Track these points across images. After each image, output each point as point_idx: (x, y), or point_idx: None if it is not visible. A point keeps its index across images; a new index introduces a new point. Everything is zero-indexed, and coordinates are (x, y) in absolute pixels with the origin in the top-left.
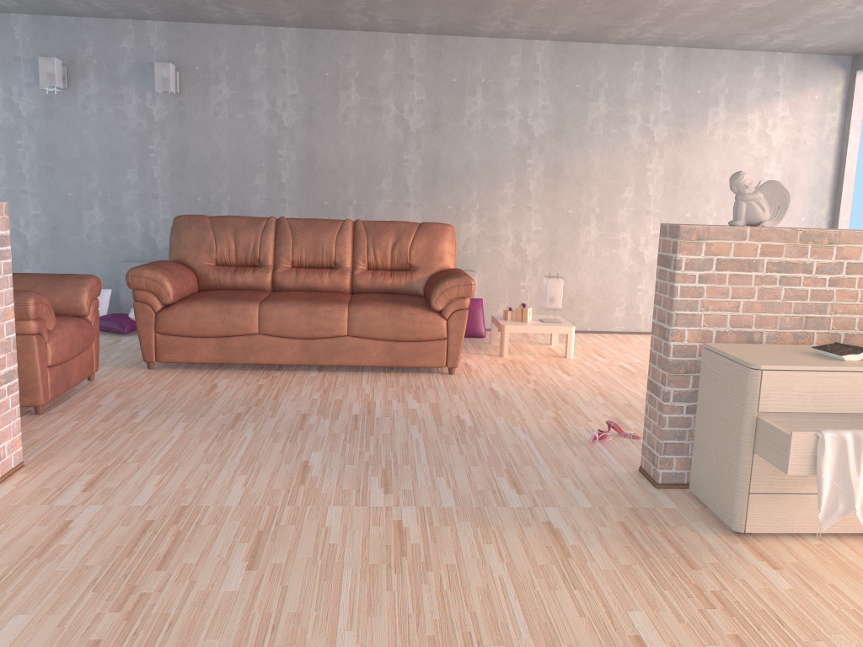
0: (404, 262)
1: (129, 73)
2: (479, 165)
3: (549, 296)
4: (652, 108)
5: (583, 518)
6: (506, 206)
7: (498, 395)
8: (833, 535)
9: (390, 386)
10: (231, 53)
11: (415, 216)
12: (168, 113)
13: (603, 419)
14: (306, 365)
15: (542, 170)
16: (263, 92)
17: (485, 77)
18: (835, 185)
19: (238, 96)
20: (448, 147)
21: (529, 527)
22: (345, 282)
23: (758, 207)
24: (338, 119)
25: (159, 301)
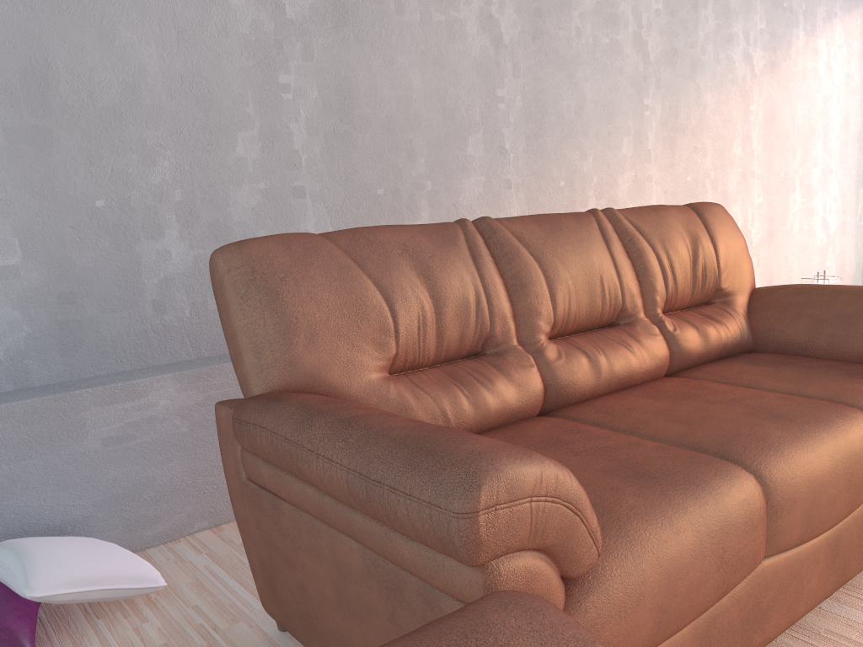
0: (711, 287)
1: None
2: (593, 108)
3: None
4: (752, 24)
5: None
6: (625, 177)
7: None
8: None
9: None
10: None
11: (519, 205)
12: None
13: None
14: (830, 595)
15: (659, 115)
16: None
17: None
18: None
19: None
20: (555, 76)
21: None
22: (667, 353)
23: None
24: (389, 8)
25: (563, 572)
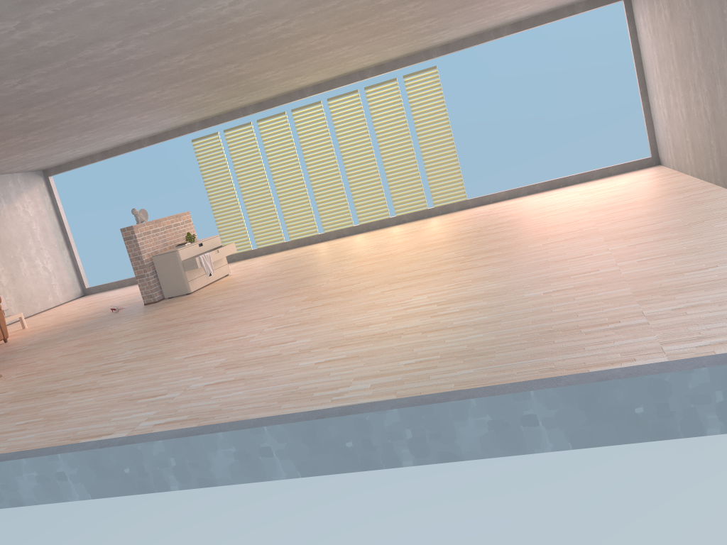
0: None
1: None
2: None
3: (1, 304)
4: None
5: (159, 306)
6: None
7: (50, 330)
8: (203, 287)
9: (1, 348)
10: None
11: None
12: None
13: (102, 313)
14: None
15: None
16: None
17: None
18: (61, 227)
19: None
20: None
21: (155, 310)
22: None
23: (142, 217)
24: None
25: None
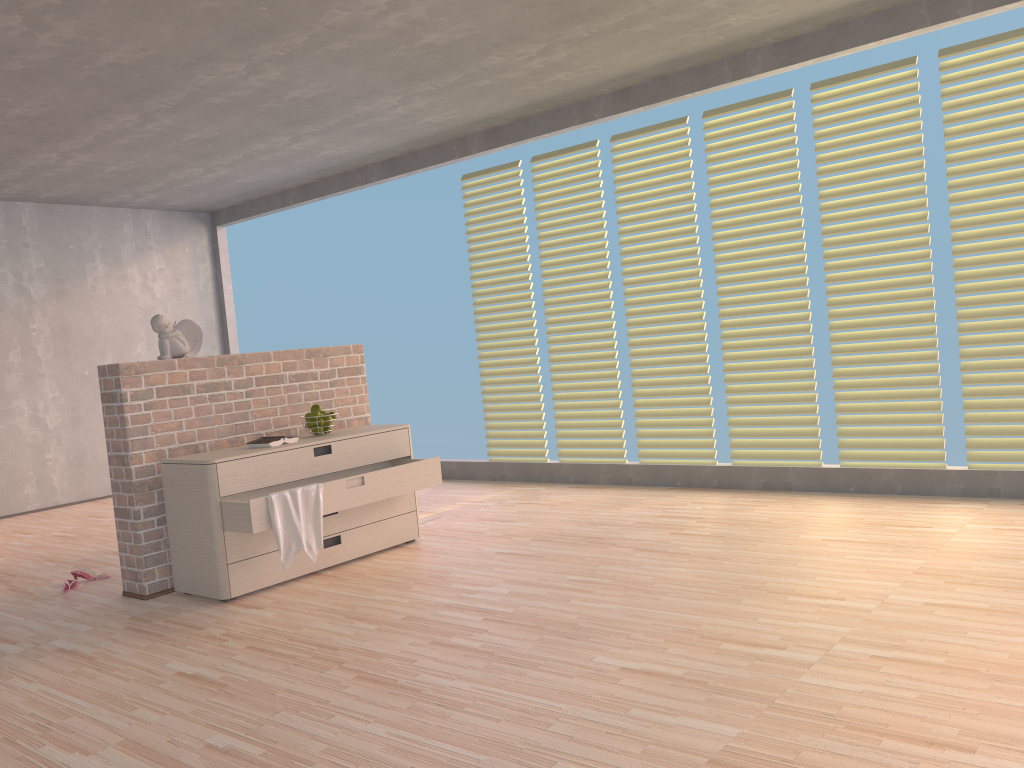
0: None
1: None
2: None
3: None
4: (24, 265)
5: (91, 636)
6: None
7: None
8: (294, 580)
9: None
10: None
11: None
12: None
13: (64, 575)
14: None
15: None
16: None
17: None
18: (221, 329)
19: None
20: None
21: (43, 657)
22: None
23: (179, 342)
24: None
25: None
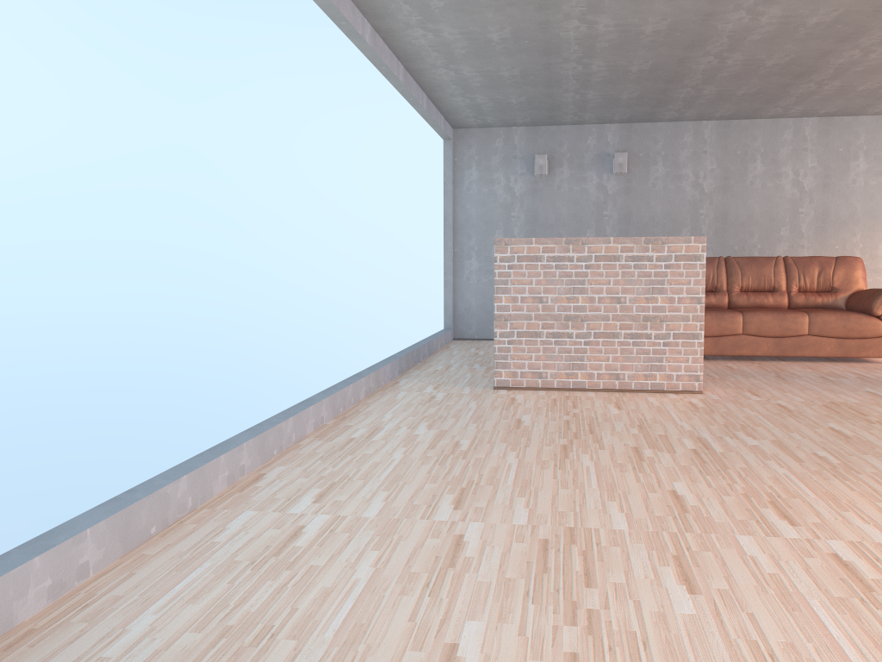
0: (828, 285)
1: (591, 161)
2: (861, 213)
3: None
4: None
5: None
6: None
7: None
8: None
9: (853, 367)
10: (666, 142)
11: (808, 255)
12: (618, 187)
13: None
14: (776, 356)
15: None
16: (689, 168)
17: (866, 146)
18: None
19: (670, 172)
20: (836, 201)
21: None
22: (784, 301)
23: None
24: (746, 184)
25: None
